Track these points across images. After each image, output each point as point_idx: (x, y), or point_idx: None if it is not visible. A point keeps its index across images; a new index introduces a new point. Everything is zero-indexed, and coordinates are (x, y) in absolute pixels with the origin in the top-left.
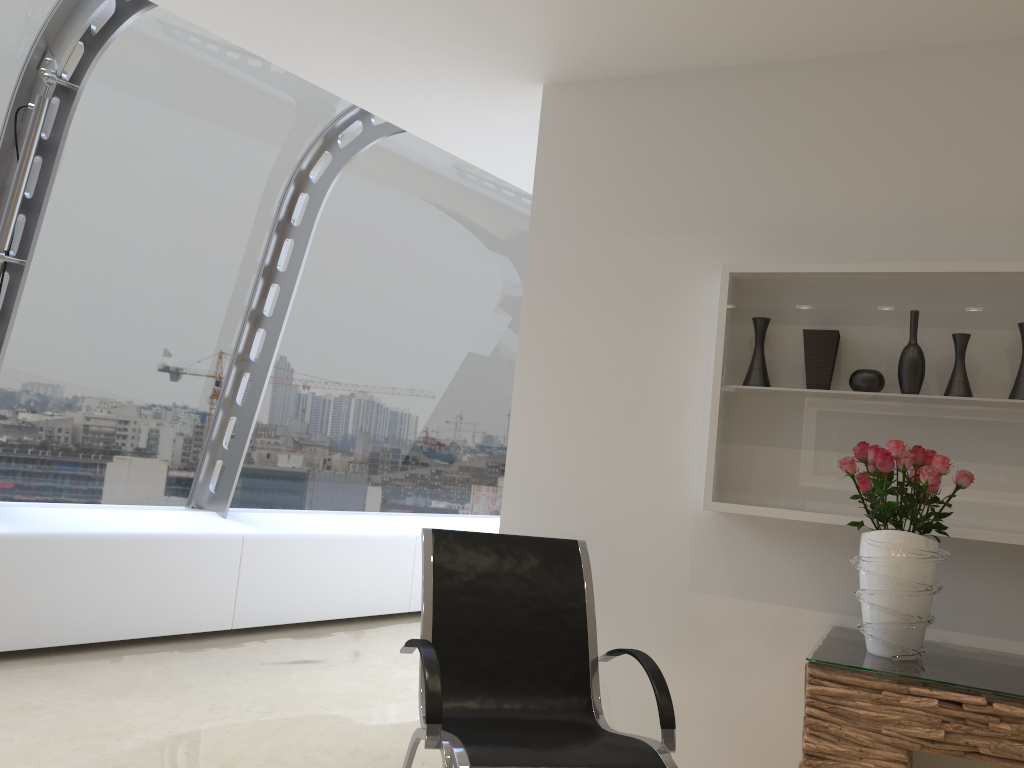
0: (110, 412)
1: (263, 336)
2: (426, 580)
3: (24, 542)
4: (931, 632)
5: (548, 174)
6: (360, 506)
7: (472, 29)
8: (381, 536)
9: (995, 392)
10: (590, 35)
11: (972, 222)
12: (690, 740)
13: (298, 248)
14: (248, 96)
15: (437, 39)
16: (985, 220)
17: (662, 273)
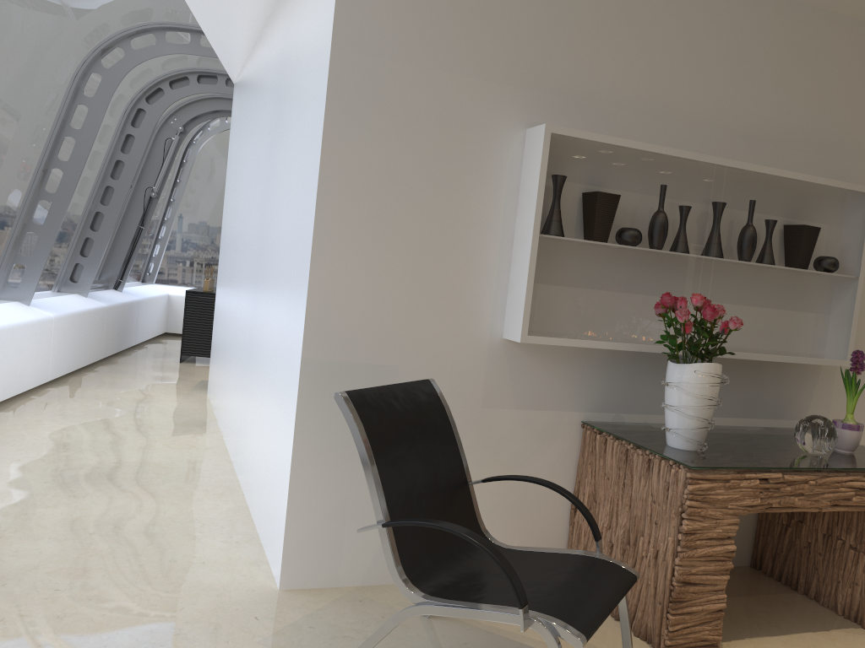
0: None
1: None
2: (367, 451)
3: None
4: (639, 417)
5: None
6: None
7: None
8: None
9: (709, 252)
10: None
11: (687, 119)
12: None
13: None
14: None
15: None
16: (694, 119)
17: (469, 117)
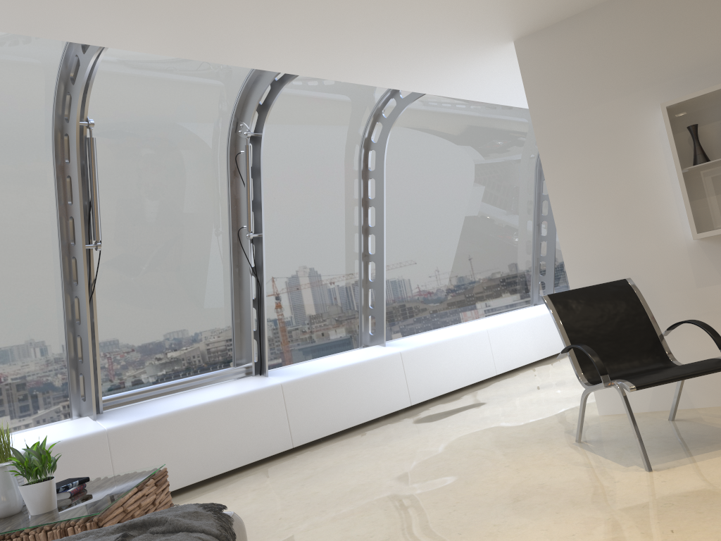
0: (311, 305)
1: (371, 239)
2: (556, 320)
3: (303, 381)
4: None
5: (533, 89)
6: (445, 323)
7: (475, 27)
8: (468, 334)
9: None
10: (542, 6)
11: None
12: None
13: (378, 182)
14: (332, 107)
15: (454, 39)
16: None
17: (621, 121)
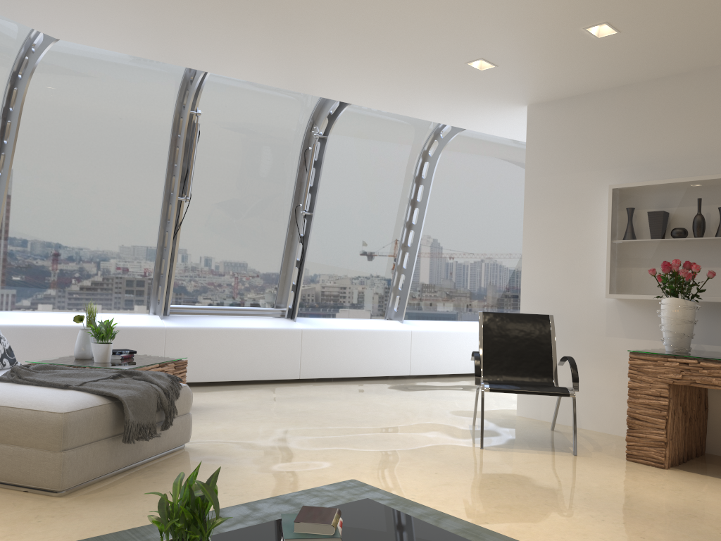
0: (348, 275)
1: (413, 234)
2: (480, 331)
3: (320, 332)
4: (717, 347)
5: (532, 148)
6: (471, 318)
7: (486, 93)
8: None
9: None
10: (540, 87)
11: None
12: (609, 403)
13: (426, 189)
14: (396, 123)
15: (472, 98)
16: None
17: (586, 190)
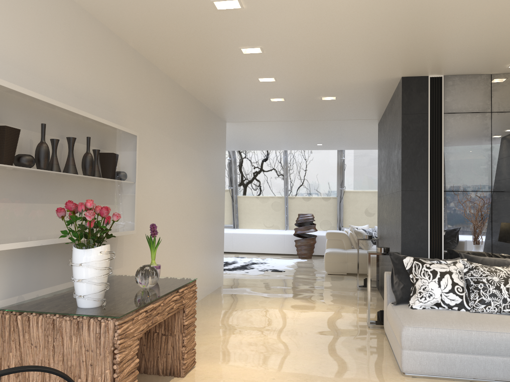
0: None
1: None
2: None
3: None
4: (33, 293)
5: None
6: None
7: None
8: None
9: (74, 171)
10: None
11: (47, 78)
12: None
13: None
14: None
15: None
16: (51, 79)
17: None
